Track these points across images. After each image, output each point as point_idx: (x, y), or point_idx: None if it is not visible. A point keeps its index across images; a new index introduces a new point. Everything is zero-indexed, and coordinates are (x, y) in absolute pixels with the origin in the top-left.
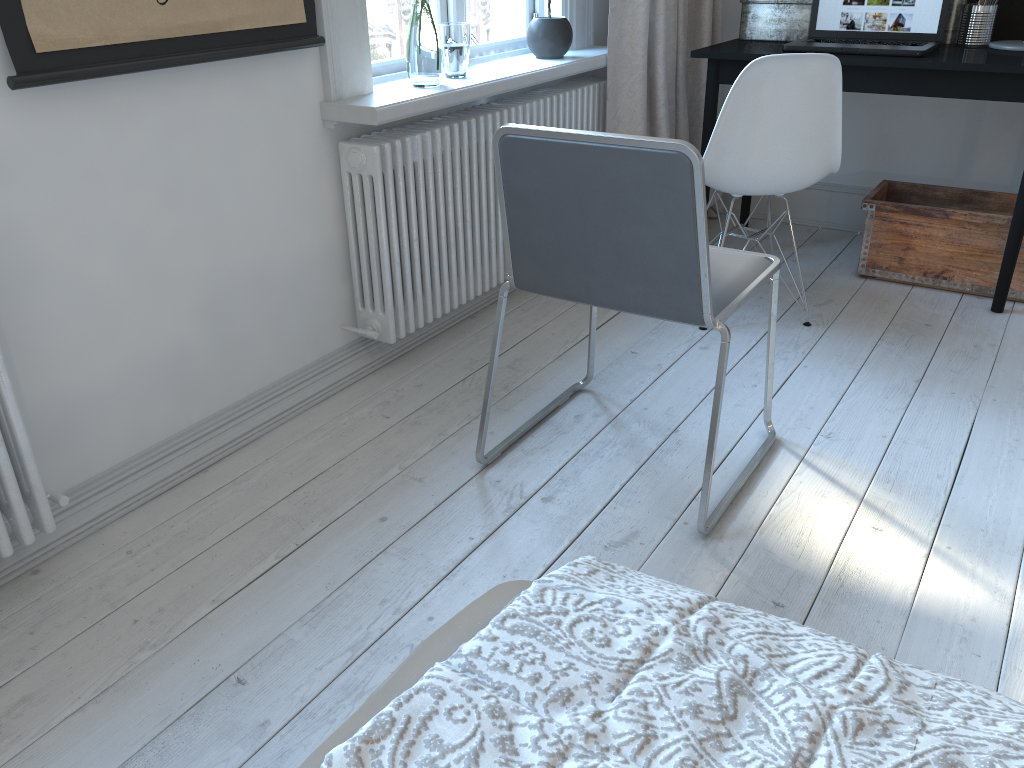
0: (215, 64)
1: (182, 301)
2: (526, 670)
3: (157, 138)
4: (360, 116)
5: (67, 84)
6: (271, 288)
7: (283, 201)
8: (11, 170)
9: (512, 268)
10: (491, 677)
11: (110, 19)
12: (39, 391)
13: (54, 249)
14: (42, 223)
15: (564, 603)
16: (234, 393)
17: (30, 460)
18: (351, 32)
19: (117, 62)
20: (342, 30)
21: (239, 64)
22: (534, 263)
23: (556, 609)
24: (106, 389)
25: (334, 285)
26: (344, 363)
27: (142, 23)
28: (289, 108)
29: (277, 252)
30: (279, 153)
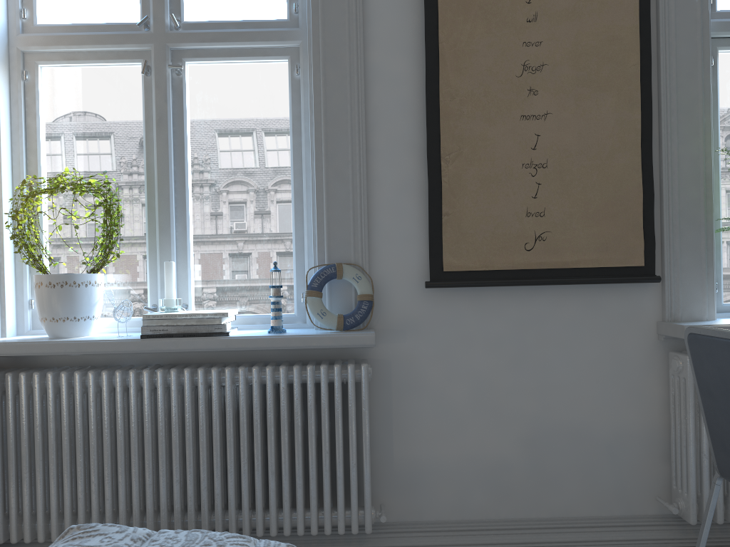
0: (565, 287)
1: (509, 430)
2: (154, 546)
3: (512, 326)
4: (675, 331)
5: (461, 289)
6: (587, 444)
7: (609, 384)
8: (418, 328)
9: (714, 455)
10: (146, 542)
11: (492, 257)
12: (402, 453)
13: (431, 375)
14: (428, 359)
15: (231, 544)
16: (539, 510)
17: (366, 482)
18: (693, 275)
19: (489, 279)
20: (684, 273)
21: (585, 289)
22: (725, 453)
23: (221, 542)
24: (443, 468)
25: (652, 460)
26: (650, 528)
27: (512, 260)
28: (625, 321)
29: (597, 419)
30: (611, 350)
